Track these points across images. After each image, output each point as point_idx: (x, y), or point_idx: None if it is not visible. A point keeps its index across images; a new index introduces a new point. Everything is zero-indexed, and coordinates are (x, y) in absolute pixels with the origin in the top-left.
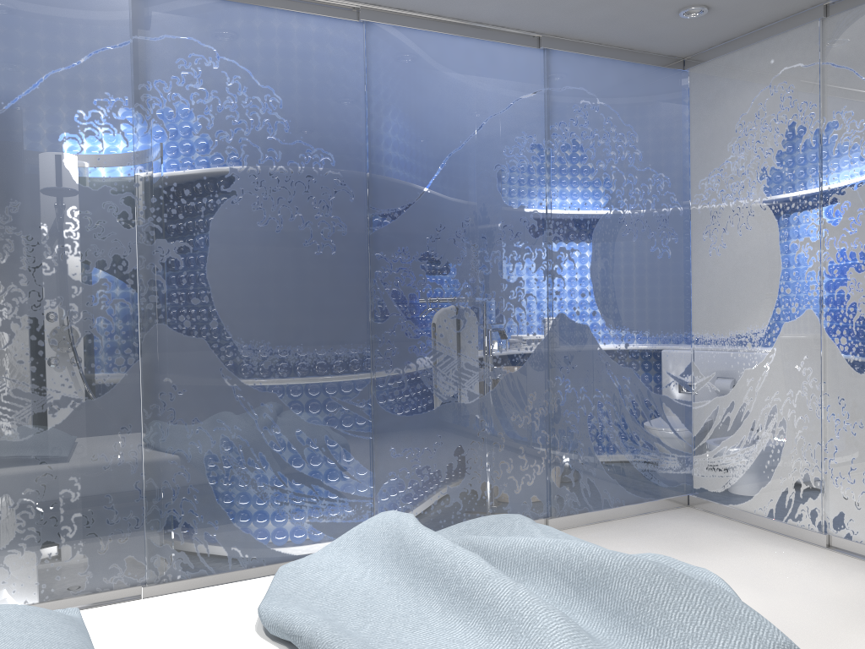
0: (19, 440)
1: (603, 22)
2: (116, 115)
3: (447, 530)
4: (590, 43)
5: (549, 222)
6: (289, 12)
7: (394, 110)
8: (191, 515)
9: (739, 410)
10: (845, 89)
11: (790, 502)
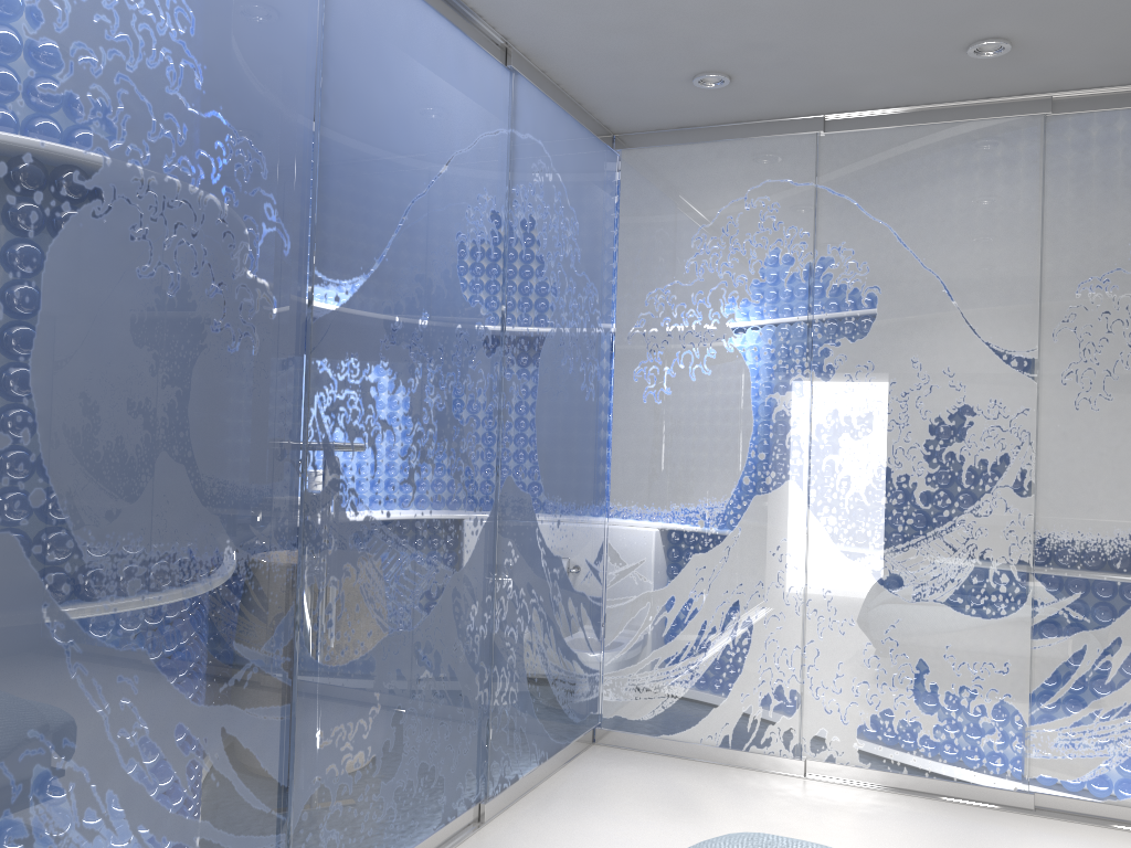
0: None
1: (604, 57)
2: None
3: None
4: (551, 80)
5: (505, 335)
6: None
7: (354, 101)
8: None
9: (683, 608)
10: (846, 223)
11: (755, 724)
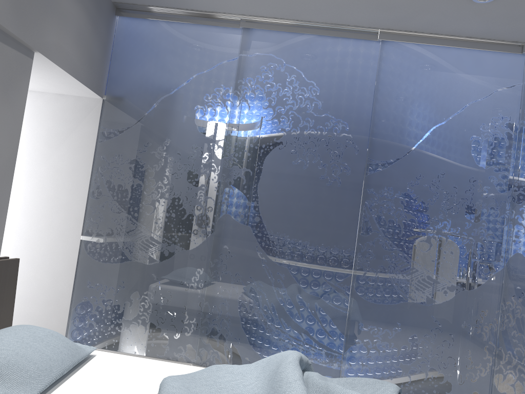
0: (147, 264)
1: None
2: (224, 96)
3: (338, 379)
4: None
5: (515, 182)
6: (331, 37)
7: (394, 96)
8: (225, 330)
9: None
10: None
11: None
